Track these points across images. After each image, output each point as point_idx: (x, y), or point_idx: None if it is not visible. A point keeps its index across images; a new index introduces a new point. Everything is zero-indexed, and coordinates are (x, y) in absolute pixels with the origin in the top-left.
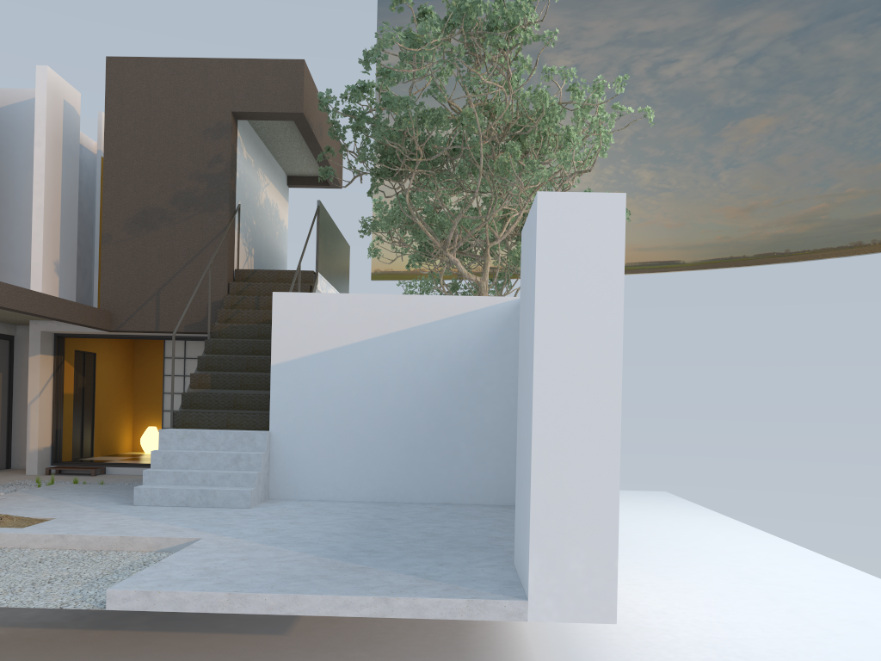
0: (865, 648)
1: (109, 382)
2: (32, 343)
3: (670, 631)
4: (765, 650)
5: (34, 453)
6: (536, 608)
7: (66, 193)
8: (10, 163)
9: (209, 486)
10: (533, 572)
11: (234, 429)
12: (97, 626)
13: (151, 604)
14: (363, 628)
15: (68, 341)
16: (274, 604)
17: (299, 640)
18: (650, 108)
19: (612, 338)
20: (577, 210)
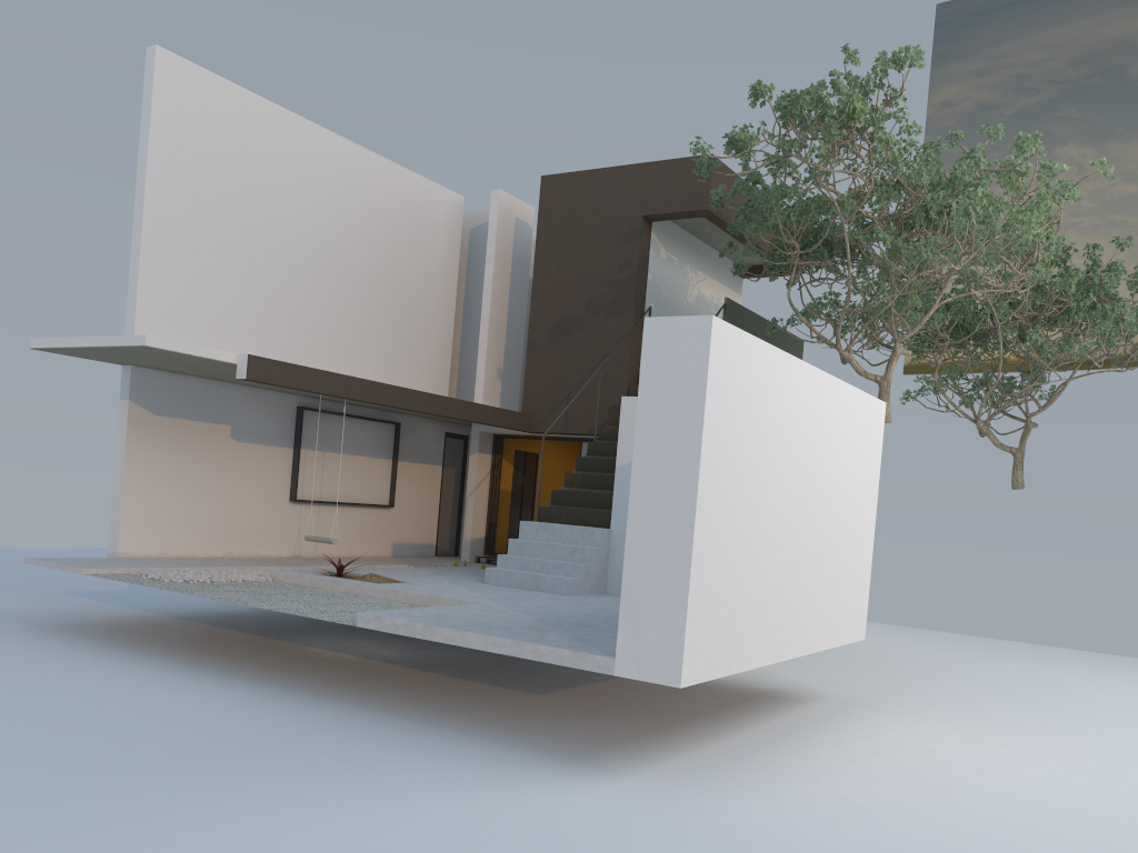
0: (1107, 813)
1: (552, 482)
2: (472, 443)
3: (900, 760)
4: (973, 789)
5: (468, 542)
6: (620, 665)
7: (513, 303)
8: (475, 278)
9: (545, 573)
10: (620, 635)
11: (585, 525)
12: (417, 667)
13: (380, 626)
14: (606, 703)
15: (508, 441)
16: (449, 636)
17: (543, 699)
18: (1103, 159)
19: (693, 441)
20: (673, 331)
